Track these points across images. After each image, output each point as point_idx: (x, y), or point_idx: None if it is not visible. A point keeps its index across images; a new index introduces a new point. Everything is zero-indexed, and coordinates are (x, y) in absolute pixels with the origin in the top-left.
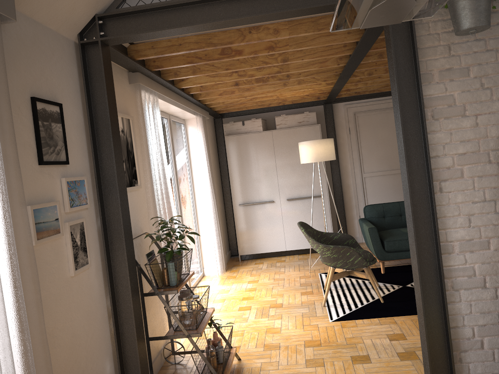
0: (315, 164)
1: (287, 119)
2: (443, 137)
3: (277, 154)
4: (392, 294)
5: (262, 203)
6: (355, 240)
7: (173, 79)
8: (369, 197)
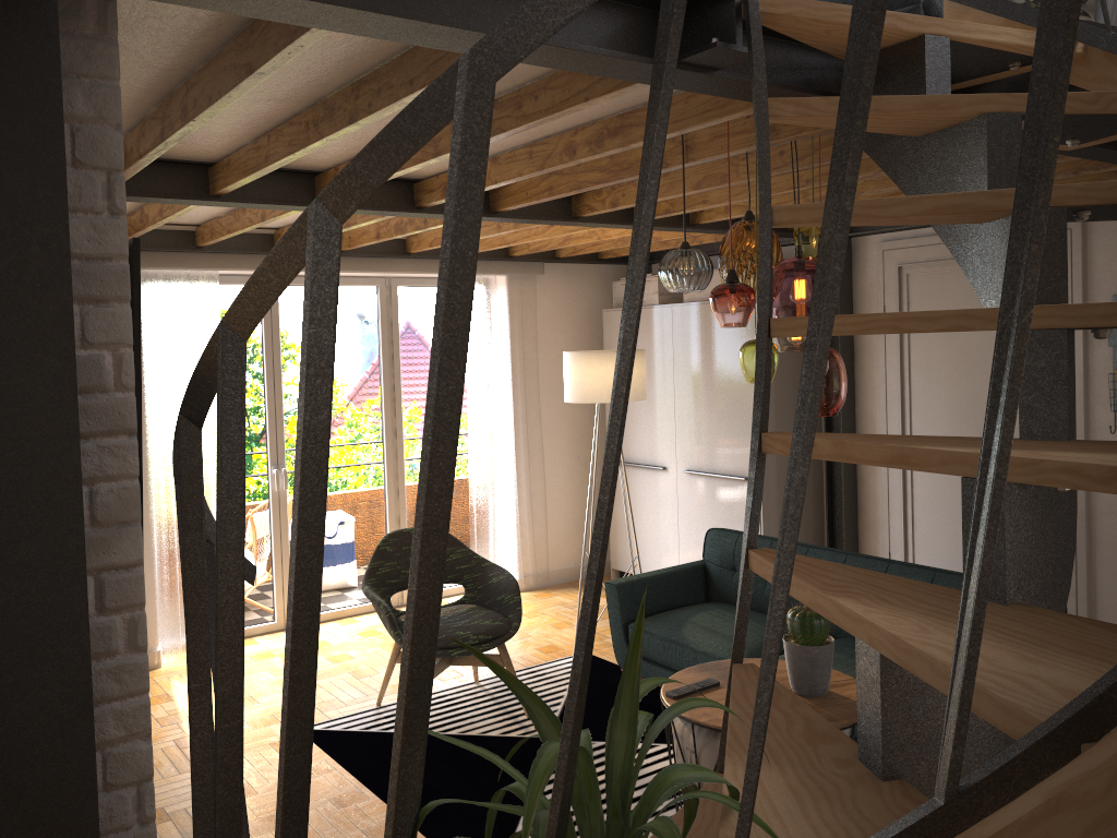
0: (740, 398)
1: None
2: None
3: (676, 362)
4: (481, 740)
5: (648, 468)
6: (515, 599)
7: (204, 245)
8: (918, 510)
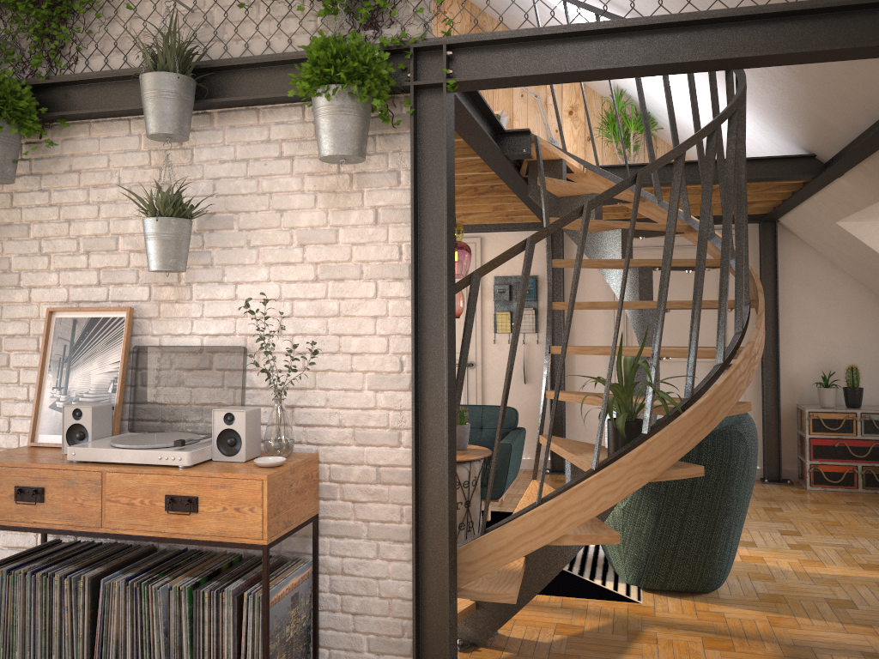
0: None
1: None
2: None
3: None
4: None
5: None
6: None
7: None
8: None
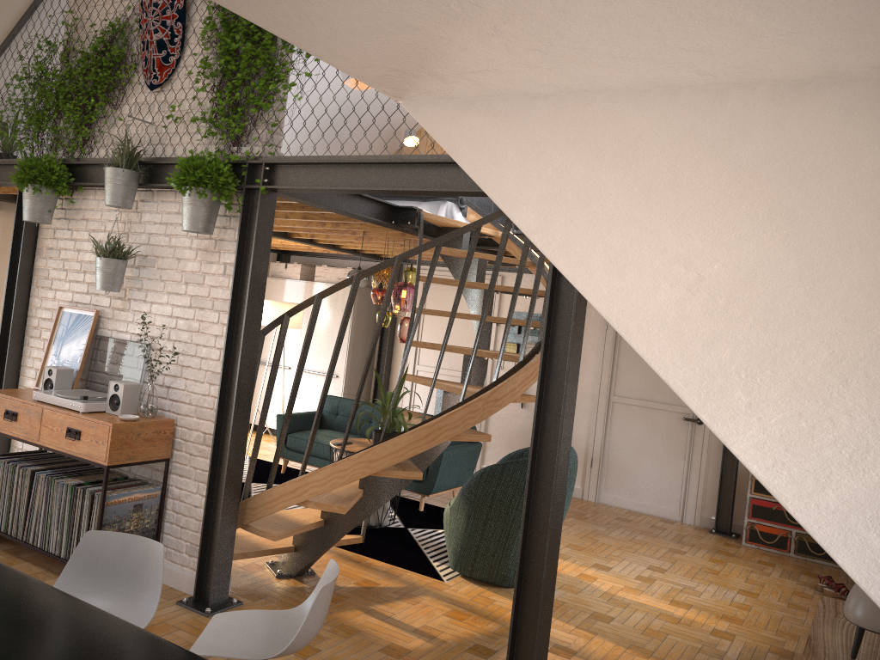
0: None
1: (327, 271)
2: (38, 302)
3: (306, 312)
4: None
5: (279, 367)
6: None
7: None
8: (417, 399)
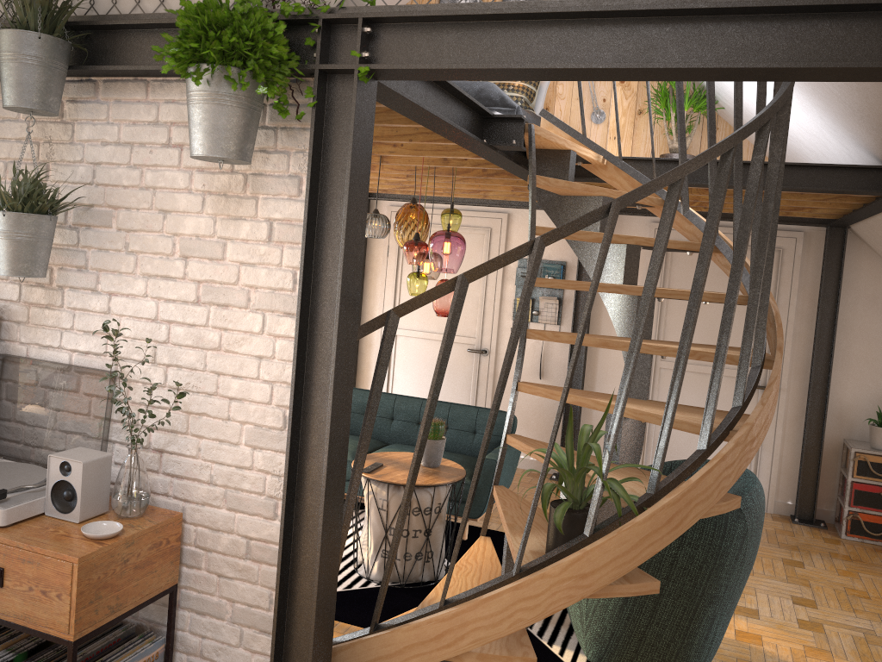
0: None
1: None
2: None
3: None
4: None
5: None
6: None
7: None
8: (397, 371)
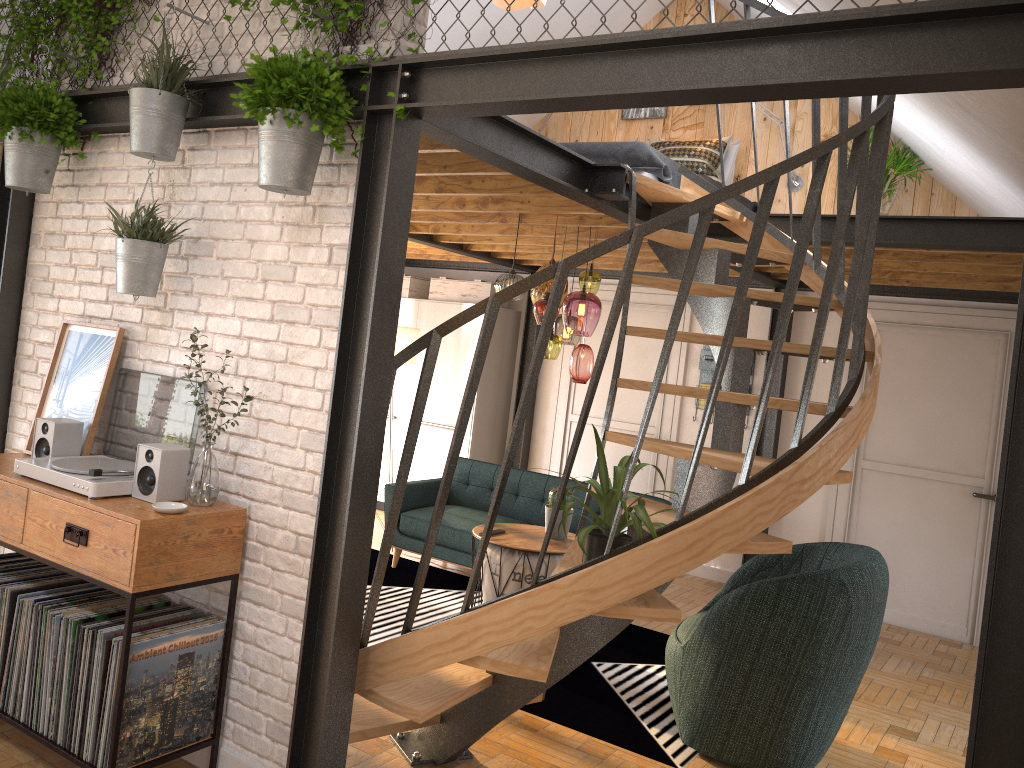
0: (464, 373)
1: (447, 286)
2: (33, 317)
3: None
4: None
5: None
6: None
7: None
8: None
